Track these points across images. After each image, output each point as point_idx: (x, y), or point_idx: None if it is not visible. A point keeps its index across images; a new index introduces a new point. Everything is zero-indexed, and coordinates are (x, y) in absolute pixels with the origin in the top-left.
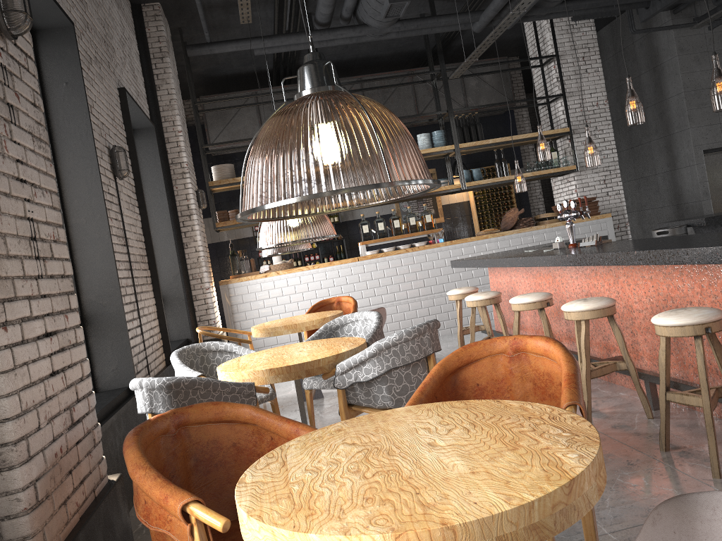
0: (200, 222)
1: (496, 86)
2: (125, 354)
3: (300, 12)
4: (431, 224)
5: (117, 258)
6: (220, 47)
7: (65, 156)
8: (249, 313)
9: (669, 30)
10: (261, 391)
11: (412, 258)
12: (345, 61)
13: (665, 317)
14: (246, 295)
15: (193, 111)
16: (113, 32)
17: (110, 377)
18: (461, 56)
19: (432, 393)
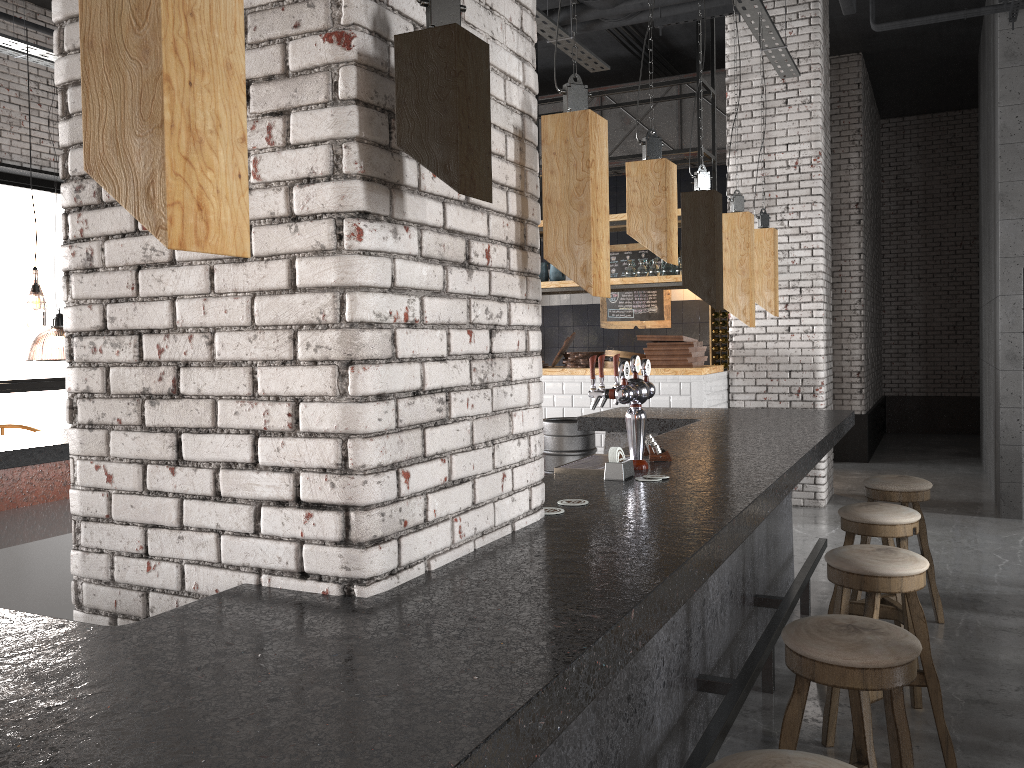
0: None
1: None
2: None
3: None
4: None
5: None
6: None
7: None
8: None
9: (997, 15)
10: None
11: None
12: None
13: None
14: None
15: None
16: None
17: None
18: None
19: None
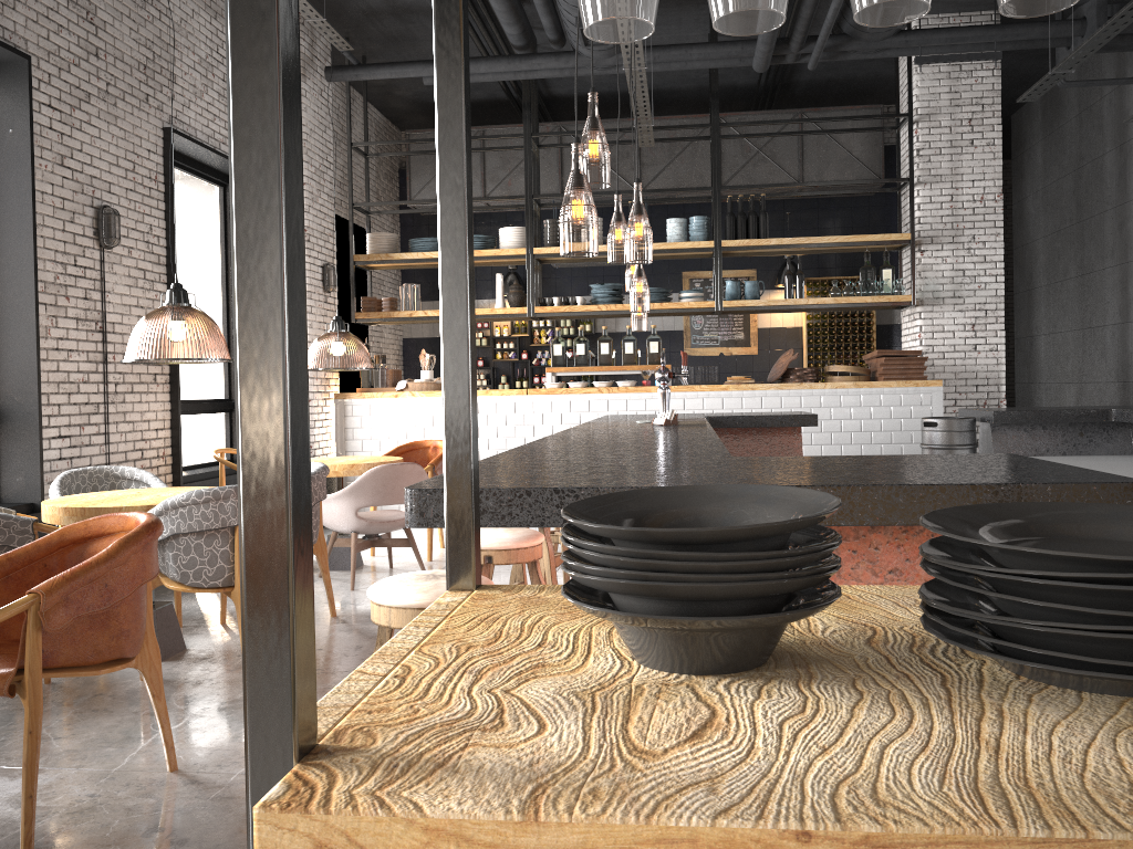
0: (319, 310)
1: (856, 152)
2: (34, 464)
3: (501, 26)
4: (657, 356)
5: (66, 347)
6: (368, 72)
7: (0, 218)
8: (368, 443)
9: None
10: (46, 531)
11: (606, 403)
12: (624, 94)
13: None
14: (366, 418)
15: (347, 155)
16: (183, 53)
17: (14, 487)
18: (822, 96)
19: (25, 558)
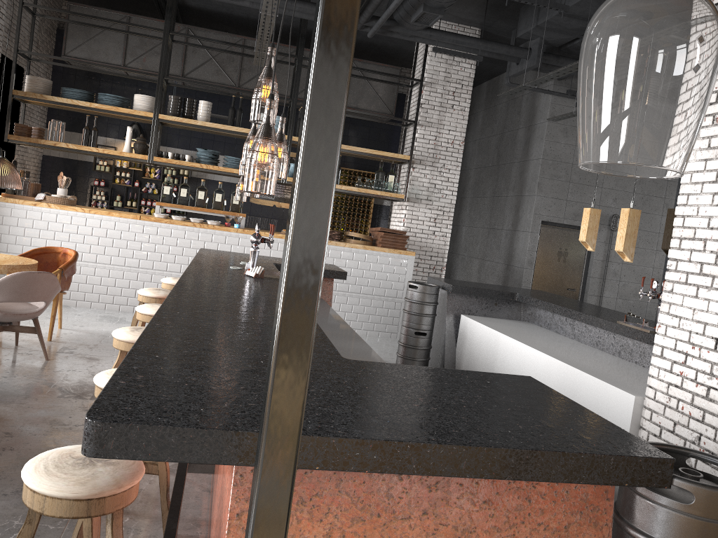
0: None
1: (381, 94)
2: None
3: None
4: (237, 207)
5: None
6: None
7: None
8: (6, 236)
9: (549, 94)
10: None
11: (198, 234)
12: (237, 17)
13: (102, 374)
14: (7, 217)
15: (18, 11)
16: None
17: None
18: (364, 52)
19: None
